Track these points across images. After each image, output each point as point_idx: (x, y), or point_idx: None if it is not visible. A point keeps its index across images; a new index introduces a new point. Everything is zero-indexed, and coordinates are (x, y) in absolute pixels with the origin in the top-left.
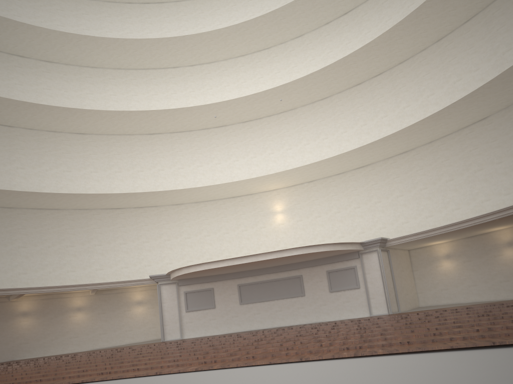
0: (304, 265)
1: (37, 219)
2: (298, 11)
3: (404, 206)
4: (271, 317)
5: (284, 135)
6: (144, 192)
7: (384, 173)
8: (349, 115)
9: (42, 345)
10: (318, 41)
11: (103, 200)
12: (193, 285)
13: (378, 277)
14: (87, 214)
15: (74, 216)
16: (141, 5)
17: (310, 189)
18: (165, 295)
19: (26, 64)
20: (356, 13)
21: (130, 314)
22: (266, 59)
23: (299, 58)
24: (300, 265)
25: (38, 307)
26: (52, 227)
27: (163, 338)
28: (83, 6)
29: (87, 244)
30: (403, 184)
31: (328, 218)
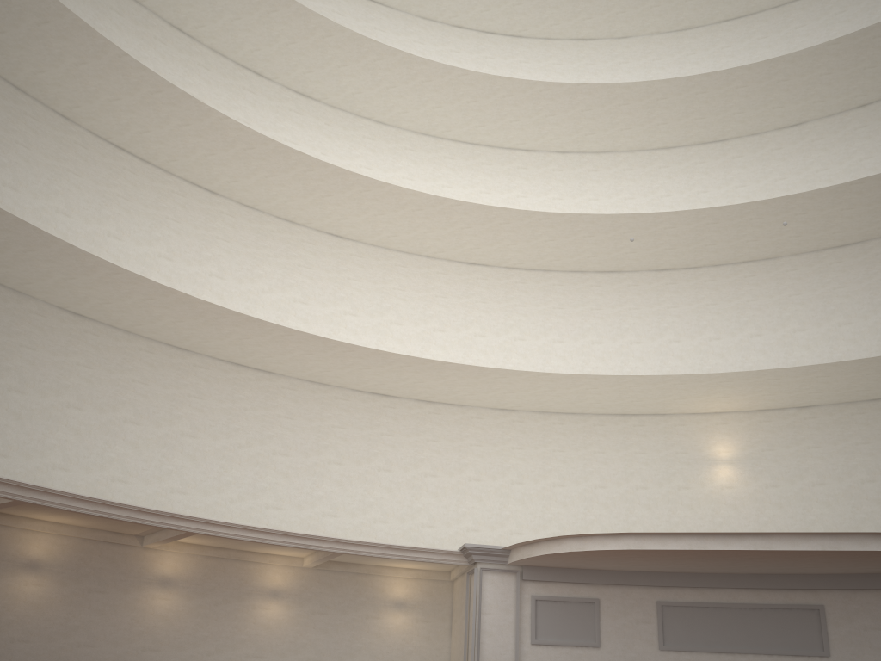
0: (834, 584)
1: (228, 383)
2: (821, 69)
3: None
4: None
5: (746, 307)
6: (463, 366)
7: None
8: None
9: None
10: (838, 136)
11: (372, 368)
12: (554, 585)
13: None
14: (324, 394)
15: (298, 394)
16: (479, 34)
17: (802, 422)
18: (490, 596)
19: (264, 90)
20: None
21: (376, 626)
22: (716, 160)
23: (791, 164)
24: (821, 582)
25: (195, 573)
26: (253, 406)
27: None
28: (378, 16)
29: (315, 457)
30: None
31: (844, 491)
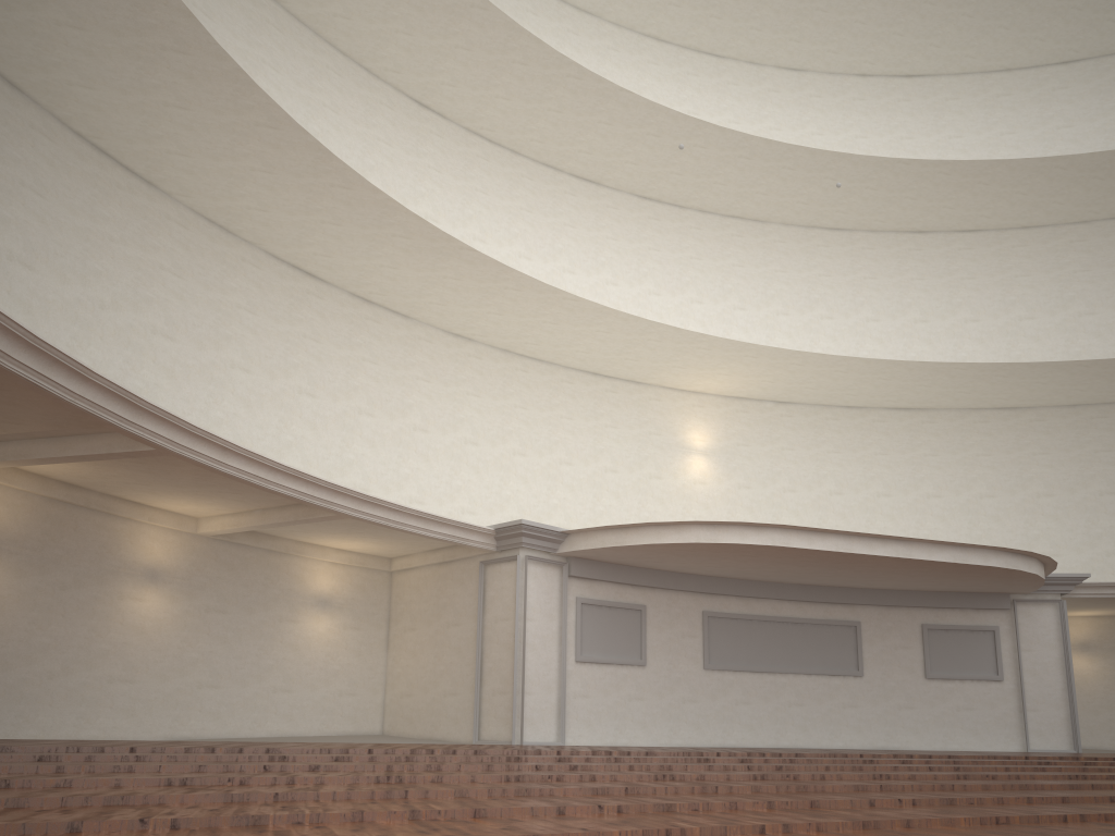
0: (873, 599)
1: (85, 182)
2: (861, 15)
3: (995, 521)
4: (777, 718)
5: (731, 272)
6: (485, 259)
7: (956, 438)
8: (889, 287)
9: (14, 692)
10: (836, 101)
11: (344, 226)
12: (599, 586)
13: (1052, 664)
14: (227, 249)
15: (191, 237)
16: None
17: (779, 420)
18: (532, 595)
19: None
20: (934, 88)
21: (292, 633)
22: (711, 79)
23: (788, 115)
24: (862, 597)
25: (30, 529)
26: (123, 238)
27: (522, 734)
28: None
29: (213, 353)
30: (998, 474)
31: (813, 501)
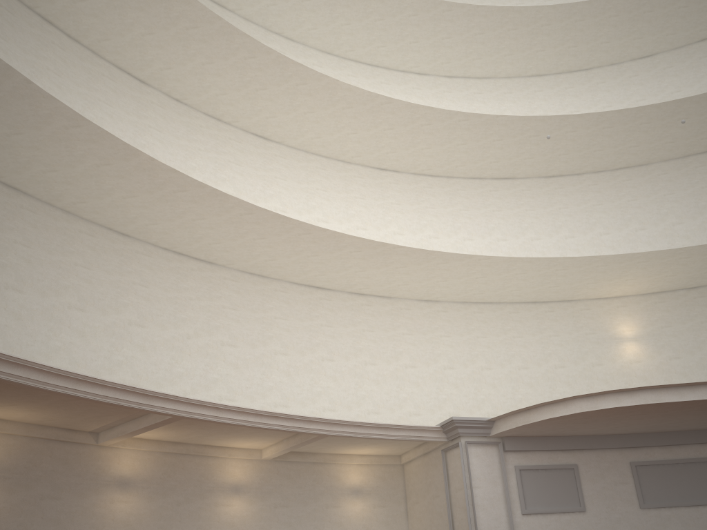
0: None
1: (171, 273)
2: (681, 2)
3: None
4: None
5: (628, 206)
6: (413, 250)
7: None
8: None
9: None
10: (686, 64)
11: (320, 255)
12: (533, 454)
13: None
14: (264, 286)
15: (240, 285)
16: None
17: (693, 301)
18: (476, 469)
19: None
20: None
21: (336, 515)
22: (583, 85)
23: (649, 88)
24: None
25: (154, 472)
26: (198, 296)
27: None
28: None
29: (261, 348)
30: None
31: None
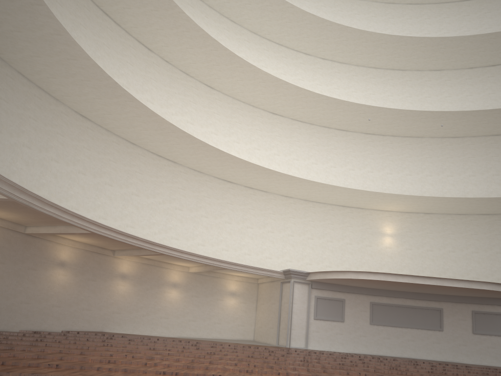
0: (448, 299)
1: (154, 166)
2: (462, 47)
3: None
4: (402, 345)
5: (406, 160)
6: (284, 174)
7: None
8: (480, 161)
9: (132, 320)
10: (457, 81)
11: (235, 168)
12: (325, 291)
13: None
14: (200, 178)
15: (188, 176)
16: None
17: (426, 221)
18: (296, 295)
19: None
20: None
21: (221, 304)
22: (399, 80)
23: (434, 90)
24: (443, 298)
25: (137, 272)
26: (166, 181)
27: (289, 343)
28: None
29: (195, 212)
30: None
31: (441, 255)
